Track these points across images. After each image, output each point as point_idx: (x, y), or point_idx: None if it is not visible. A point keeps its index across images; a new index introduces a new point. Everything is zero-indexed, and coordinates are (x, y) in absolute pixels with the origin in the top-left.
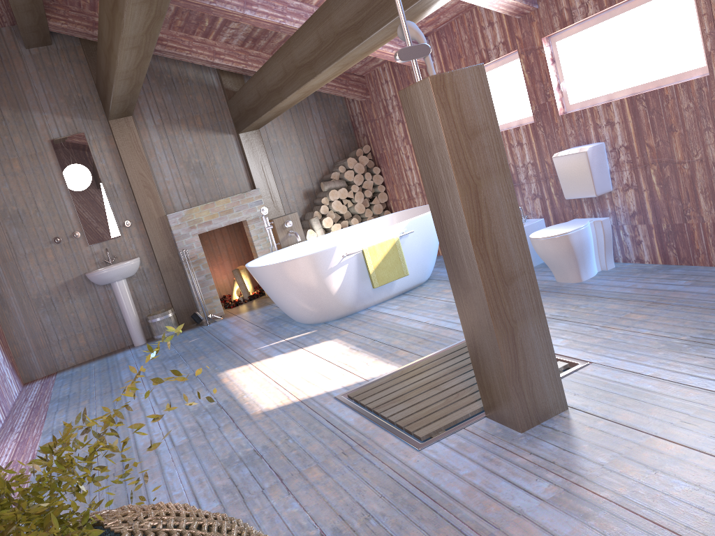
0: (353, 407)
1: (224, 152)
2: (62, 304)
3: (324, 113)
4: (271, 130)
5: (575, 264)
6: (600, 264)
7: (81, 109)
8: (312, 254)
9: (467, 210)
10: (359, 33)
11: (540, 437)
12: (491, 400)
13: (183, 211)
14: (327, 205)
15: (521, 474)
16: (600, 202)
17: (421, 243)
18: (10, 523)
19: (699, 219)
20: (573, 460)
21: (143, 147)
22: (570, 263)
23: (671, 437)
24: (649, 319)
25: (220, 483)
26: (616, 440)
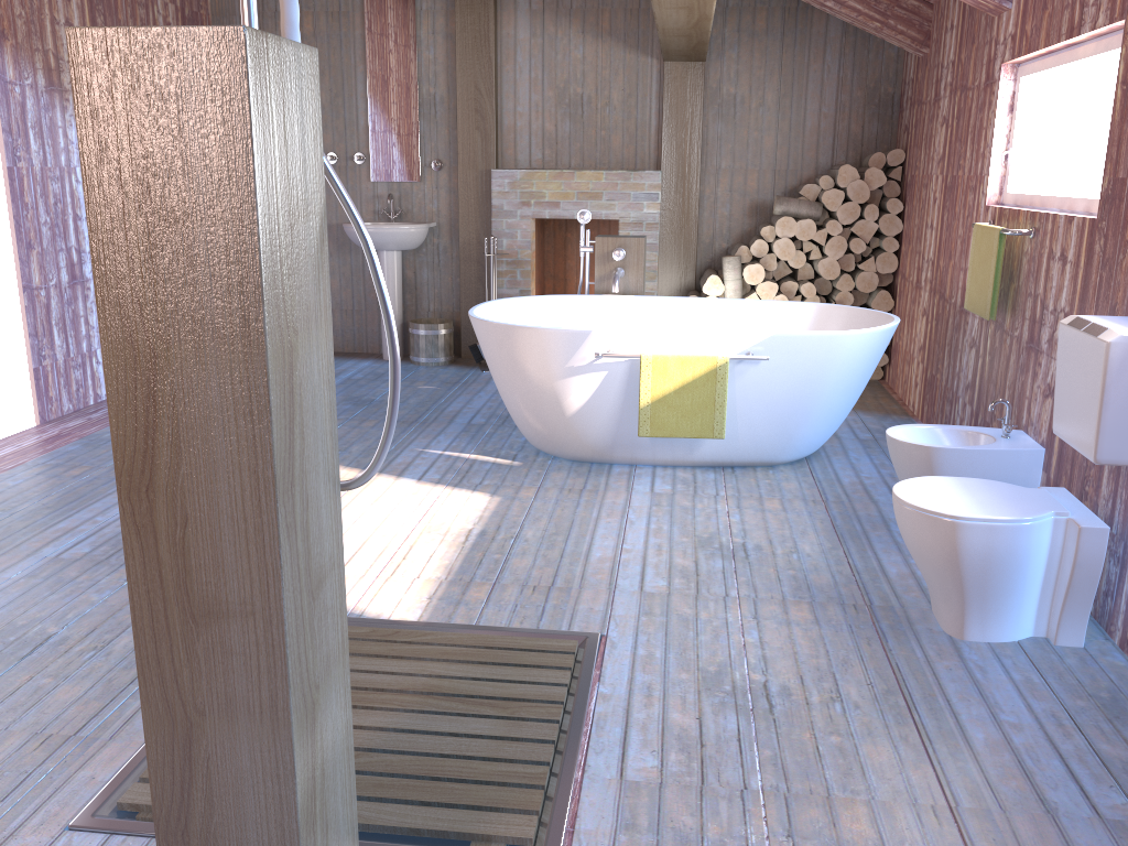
0: None
1: (630, 88)
2: None
3: (850, 62)
4: (732, 71)
5: (956, 595)
6: (1049, 623)
7: None
8: (541, 329)
9: (117, 408)
10: None
11: None
12: None
13: (519, 171)
14: (771, 242)
15: None
16: None
17: (787, 388)
18: None
19: None
20: None
21: (499, 43)
22: (947, 588)
23: None
24: None
25: None
26: None
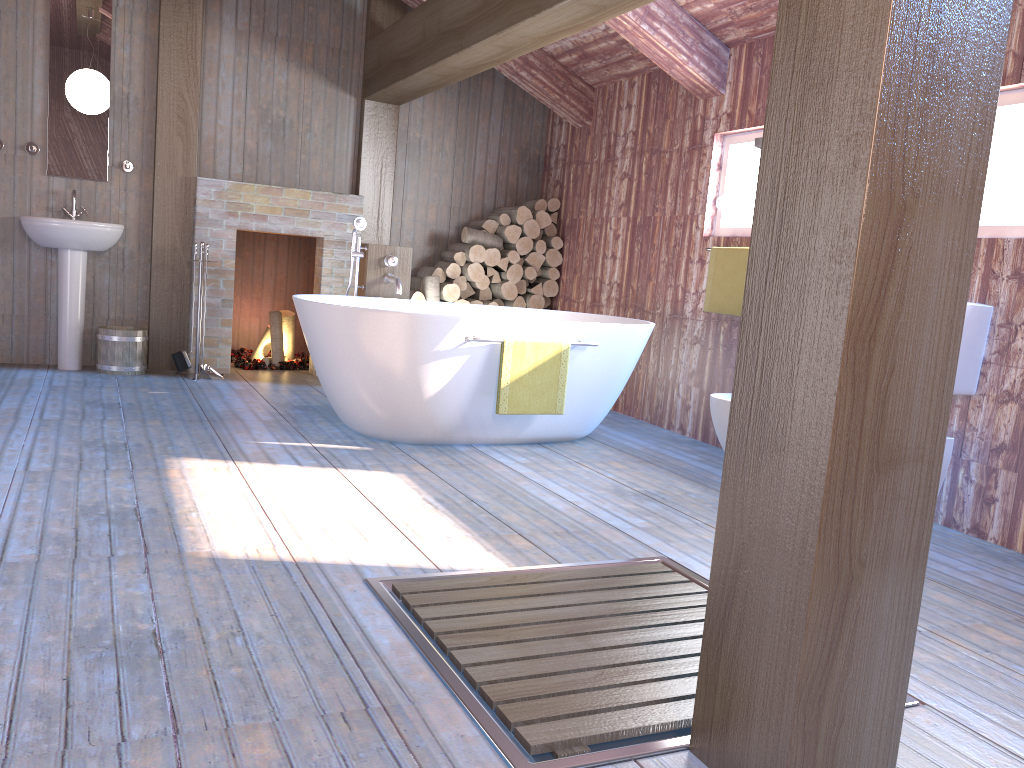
0: (397, 615)
1: (330, 119)
2: None
3: (509, 125)
4: (418, 117)
5: None
6: None
7: None
8: (416, 314)
9: (865, 256)
10: None
11: None
12: (722, 720)
13: (227, 181)
14: (461, 266)
15: None
16: None
17: (600, 372)
18: None
19: None
20: None
21: (202, 55)
22: None
23: None
24: None
25: (39, 685)
26: None
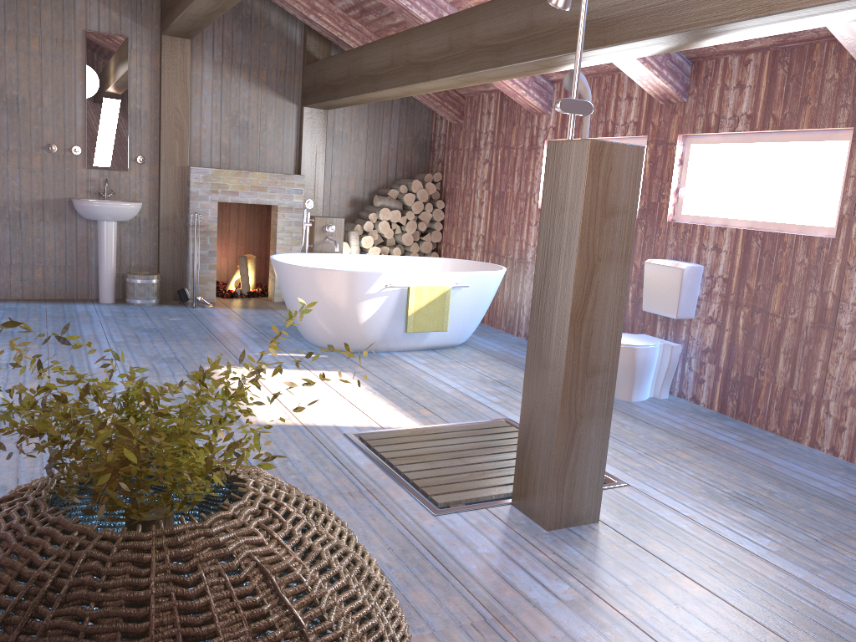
0: (365, 450)
1: (279, 121)
2: (30, 224)
3: (404, 120)
4: (340, 117)
5: (630, 381)
6: (654, 390)
7: (134, 10)
8: (354, 271)
9: (577, 287)
10: (500, 56)
11: (565, 540)
12: (524, 488)
13: (210, 169)
14: (373, 223)
15: (541, 570)
16: (677, 326)
17: (471, 302)
18: (176, 432)
19: (771, 378)
20: (597, 572)
21: (190, 80)
22: (627, 378)
23: (697, 579)
24: (695, 462)
25: None
26: (643, 565)
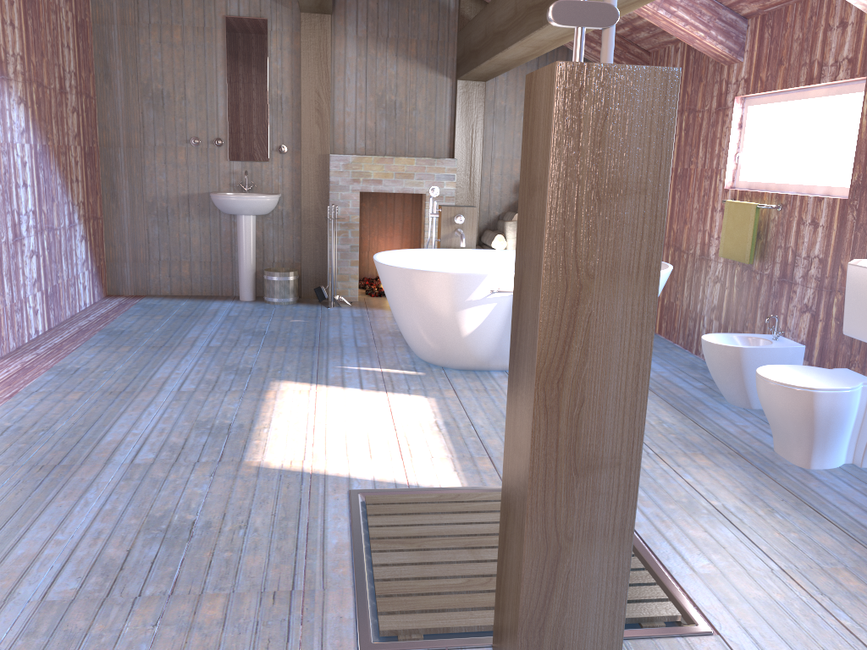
0: (353, 521)
1: (431, 98)
2: (177, 219)
3: None
4: (503, 89)
5: (808, 440)
6: (854, 454)
7: None
8: (451, 273)
9: (547, 324)
10: None
11: None
12: (500, 631)
13: (351, 156)
14: None
15: None
16: None
17: None
18: None
19: None
20: None
21: (332, 60)
22: (802, 435)
23: None
24: (865, 598)
25: (112, 553)
26: None
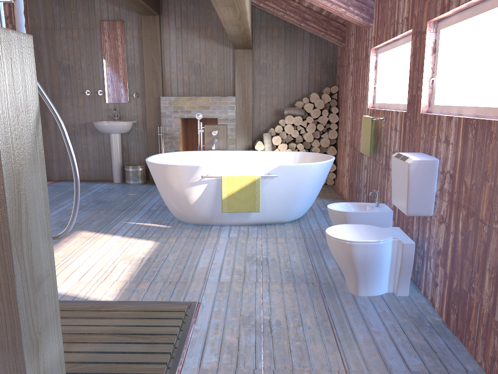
0: None
1: (221, 61)
2: (80, 137)
3: (314, 49)
4: (264, 53)
5: (353, 276)
6: (394, 286)
7: None
8: (177, 165)
9: None
10: None
11: None
12: None
13: (172, 97)
14: (283, 126)
15: None
16: (424, 221)
17: (287, 189)
18: None
19: (479, 299)
20: None
21: (162, 42)
22: (349, 273)
23: None
24: None
25: None
26: None
